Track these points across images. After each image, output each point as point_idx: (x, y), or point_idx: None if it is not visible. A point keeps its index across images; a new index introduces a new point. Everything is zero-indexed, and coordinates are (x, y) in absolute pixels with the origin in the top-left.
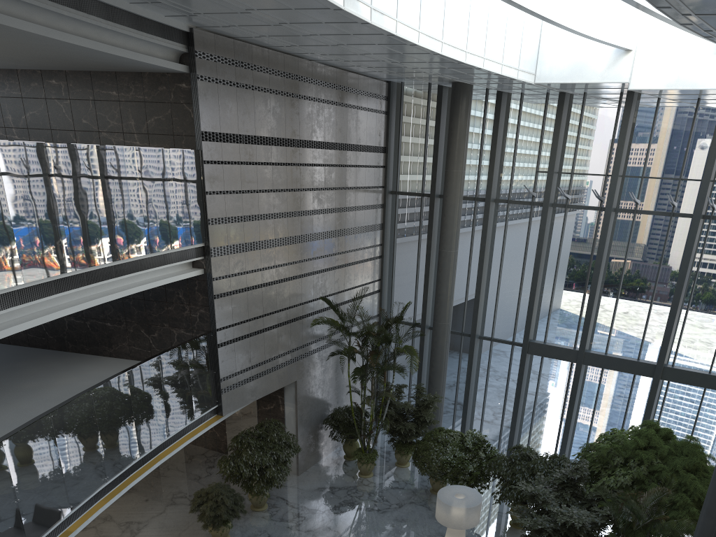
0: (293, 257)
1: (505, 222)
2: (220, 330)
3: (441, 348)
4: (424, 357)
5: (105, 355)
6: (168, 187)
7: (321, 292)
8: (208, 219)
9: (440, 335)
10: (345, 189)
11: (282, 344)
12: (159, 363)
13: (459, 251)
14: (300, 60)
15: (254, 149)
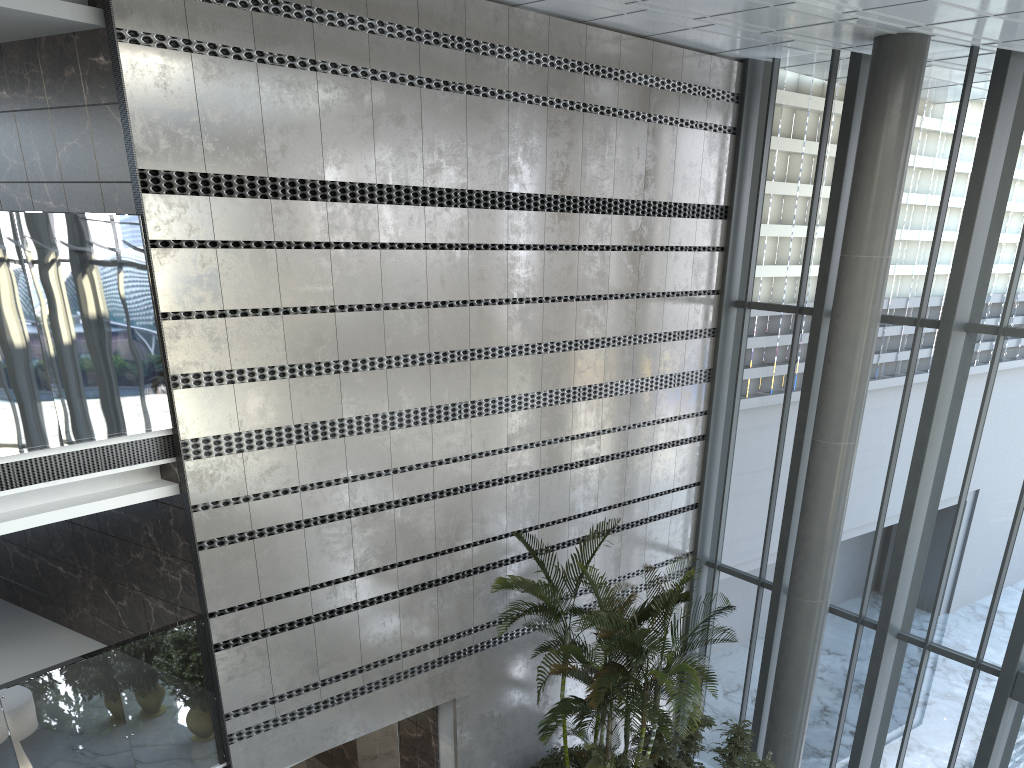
0: (446, 450)
1: (986, 381)
2: (222, 614)
3: (799, 653)
4: (773, 654)
5: (65, 624)
6: (10, 305)
7: (531, 518)
8: (173, 375)
9: (800, 625)
10: (605, 300)
11: (414, 629)
12: (3, 706)
13: (870, 439)
14: (471, 2)
15: (320, 212)
